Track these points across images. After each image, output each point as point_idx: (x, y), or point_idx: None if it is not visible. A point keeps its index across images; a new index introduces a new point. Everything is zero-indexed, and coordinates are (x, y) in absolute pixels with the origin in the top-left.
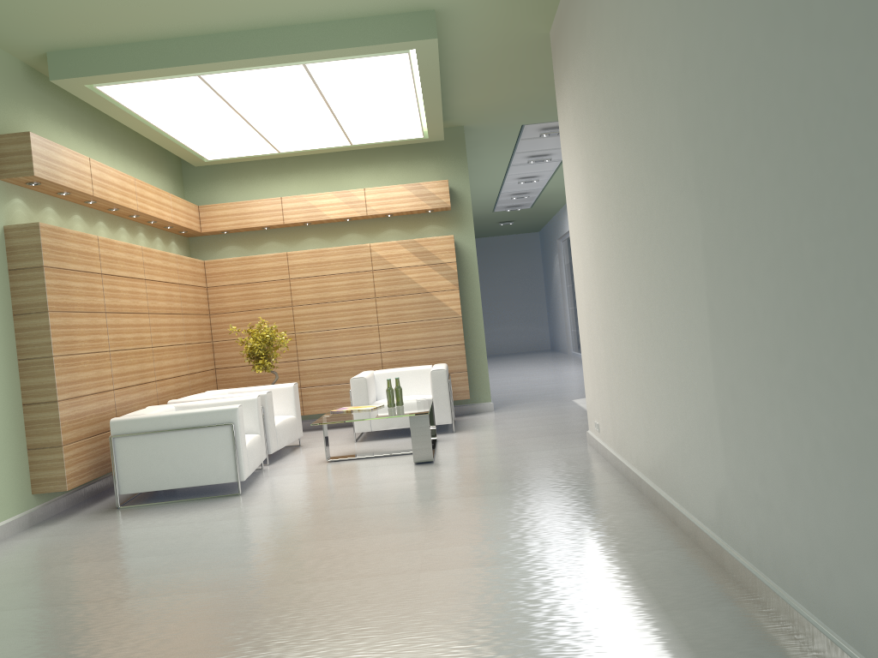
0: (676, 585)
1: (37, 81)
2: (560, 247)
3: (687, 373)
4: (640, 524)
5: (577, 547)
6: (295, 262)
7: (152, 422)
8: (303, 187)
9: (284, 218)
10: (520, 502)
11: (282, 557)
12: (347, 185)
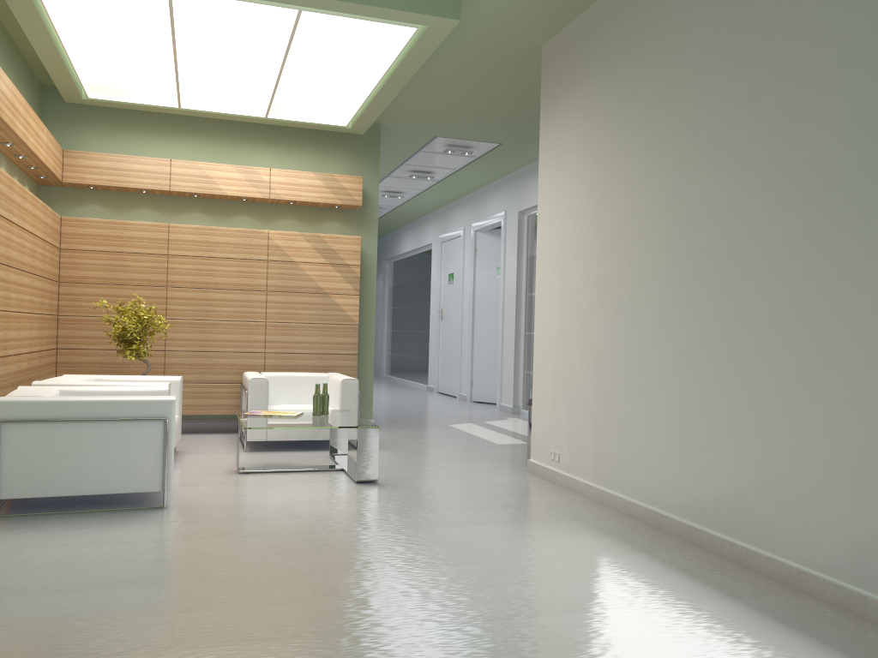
0: (842, 636)
1: None
2: (386, 268)
3: (812, 412)
4: (708, 565)
5: (678, 590)
6: (177, 237)
7: (58, 408)
8: (194, 153)
9: (171, 184)
10: (543, 534)
11: (327, 593)
12: (246, 161)
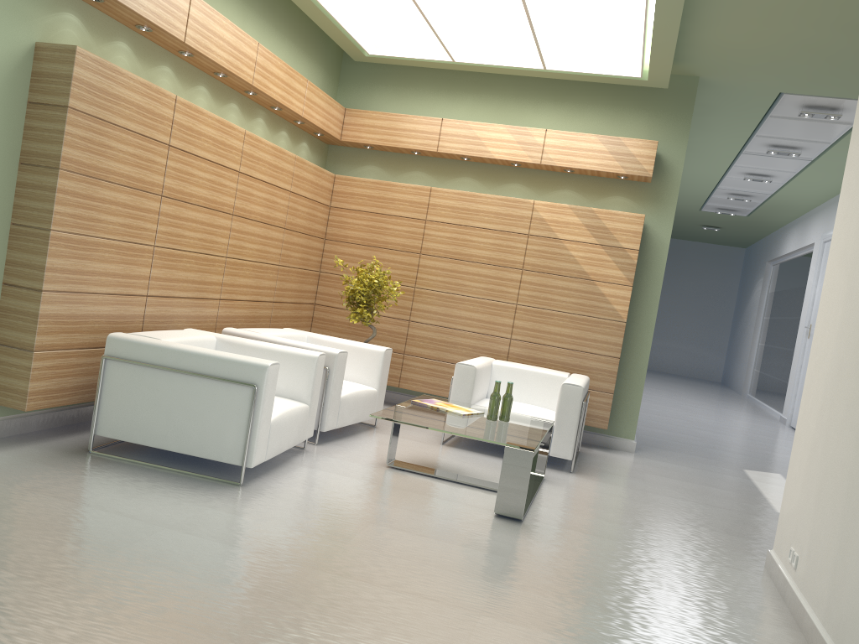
0: None
1: None
2: (768, 271)
3: None
4: None
5: None
6: (437, 202)
7: (156, 353)
8: (474, 113)
9: (438, 145)
10: None
11: None
12: (527, 122)
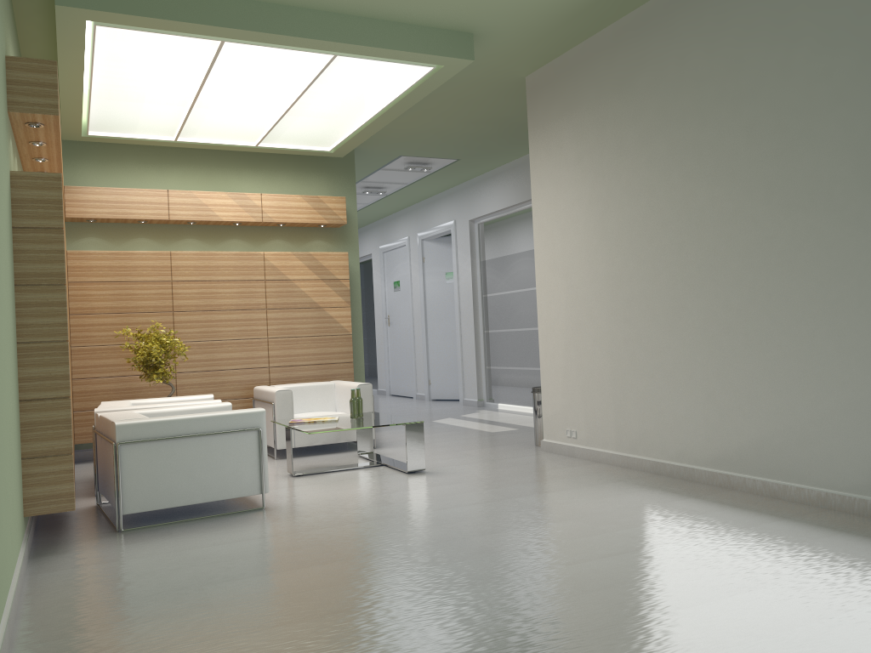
0: None
1: (10, 1)
2: None
3: (827, 369)
4: (749, 500)
5: (742, 518)
6: (179, 263)
7: (168, 426)
8: (184, 182)
9: (170, 214)
10: (603, 494)
11: (481, 550)
12: (233, 187)
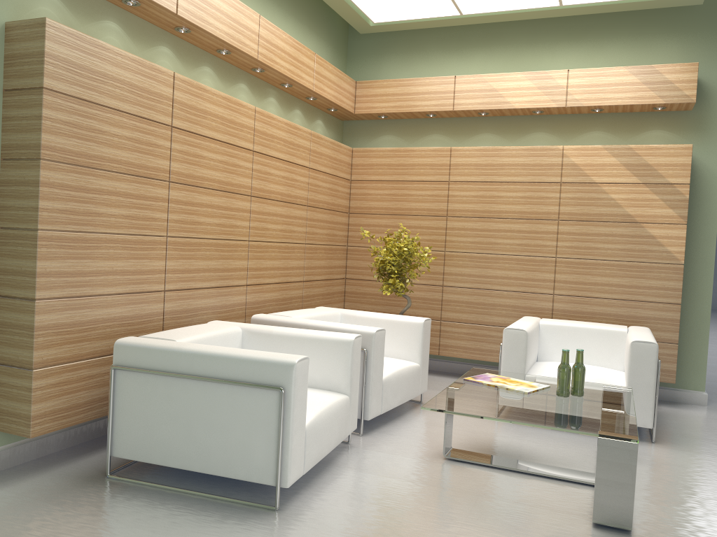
0: None
1: None
2: None
3: None
4: None
5: None
6: (459, 161)
7: (167, 358)
8: (486, 67)
9: (454, 103)
10: None
11: None
12: (544, 68)
